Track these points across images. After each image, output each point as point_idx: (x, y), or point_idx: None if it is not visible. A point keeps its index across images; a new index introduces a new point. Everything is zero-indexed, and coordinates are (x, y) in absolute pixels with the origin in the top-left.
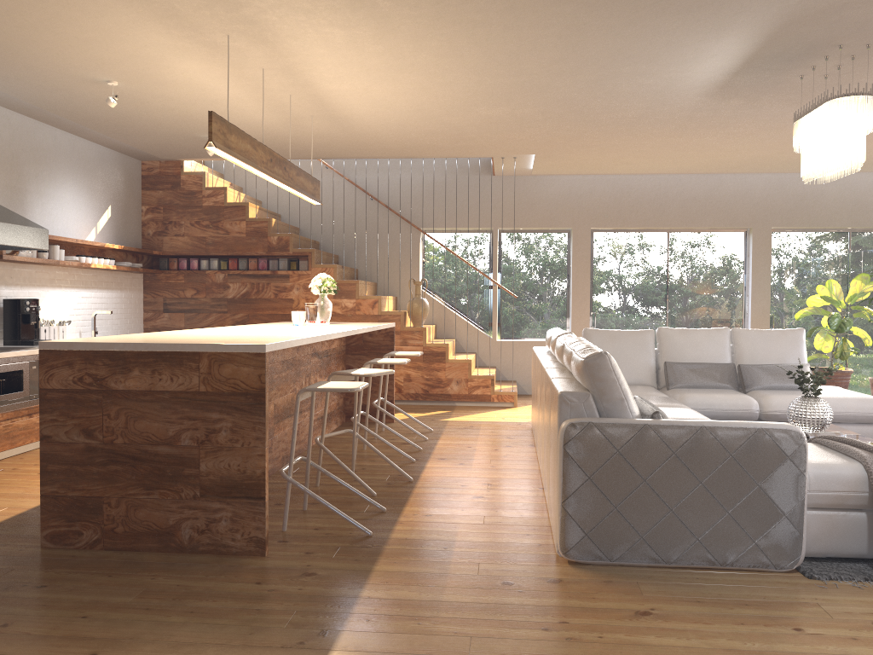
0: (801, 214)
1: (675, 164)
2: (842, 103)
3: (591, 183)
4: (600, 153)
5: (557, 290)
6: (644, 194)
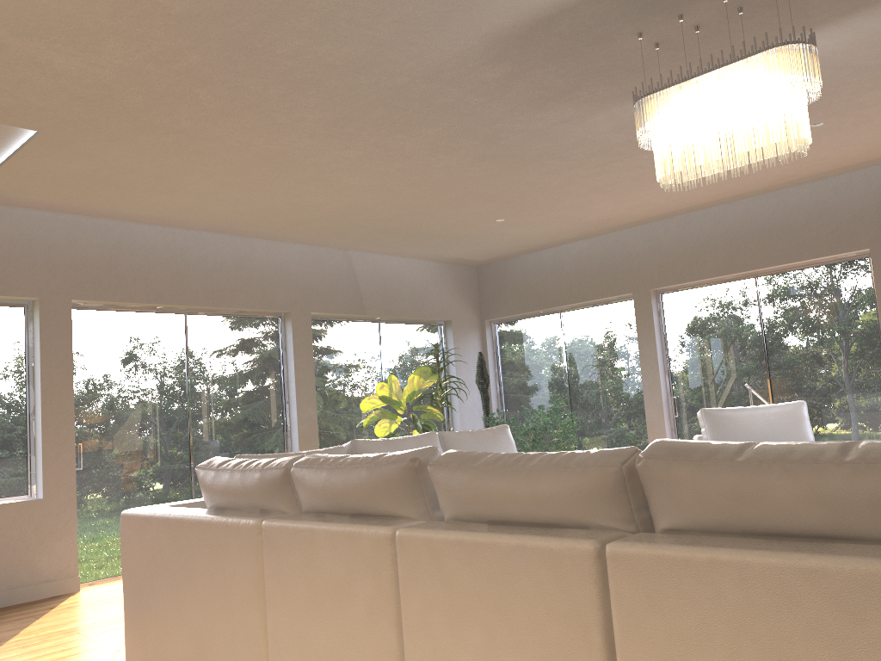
0: (339, 298)
1: (237, 203)
2: (800, 52)
3: (70, 227)
4: (160, 156)
5: (9, 408)
6: (155, 253)
